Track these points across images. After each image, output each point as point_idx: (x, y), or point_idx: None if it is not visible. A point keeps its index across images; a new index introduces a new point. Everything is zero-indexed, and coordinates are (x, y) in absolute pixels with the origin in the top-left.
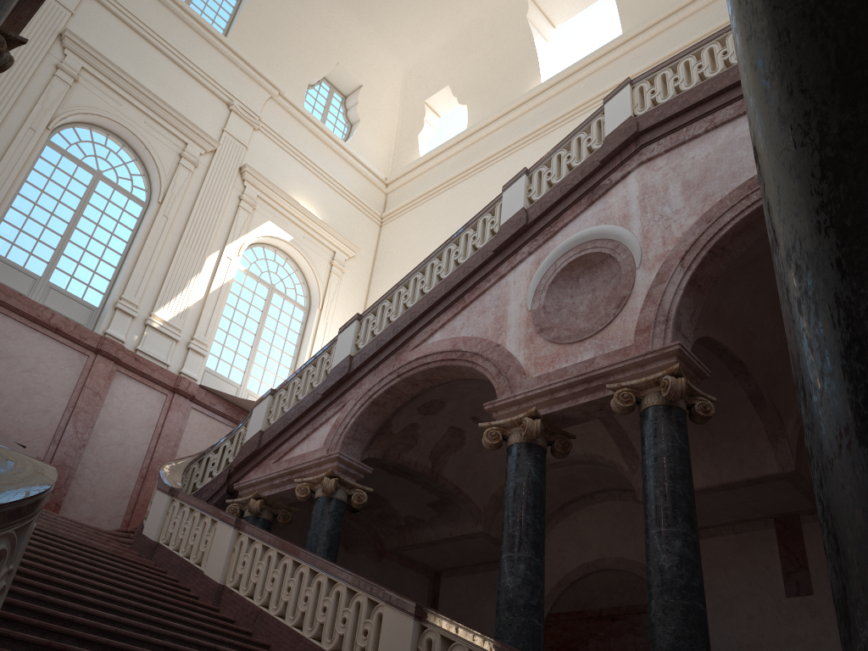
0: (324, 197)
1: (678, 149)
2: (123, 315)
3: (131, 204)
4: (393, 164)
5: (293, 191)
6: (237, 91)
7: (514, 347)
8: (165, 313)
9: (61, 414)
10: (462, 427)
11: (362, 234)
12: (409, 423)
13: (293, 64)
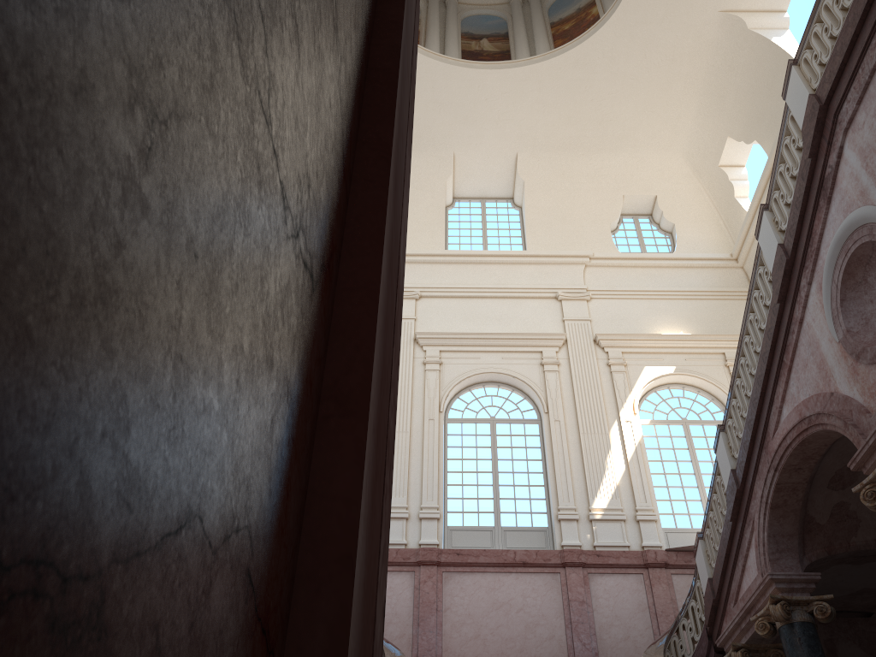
0: (682, 312)
1: (867, 93)
2: (568, 523)
3: (529, 426)
4: (731, 236)
5: (651, 327)
6: (556, 281)
7: (847, 388)
8: (600, 501)
9: (564, 633)
10: None
11: (741, 319)
12: (832, 505)
13: (588, 226)
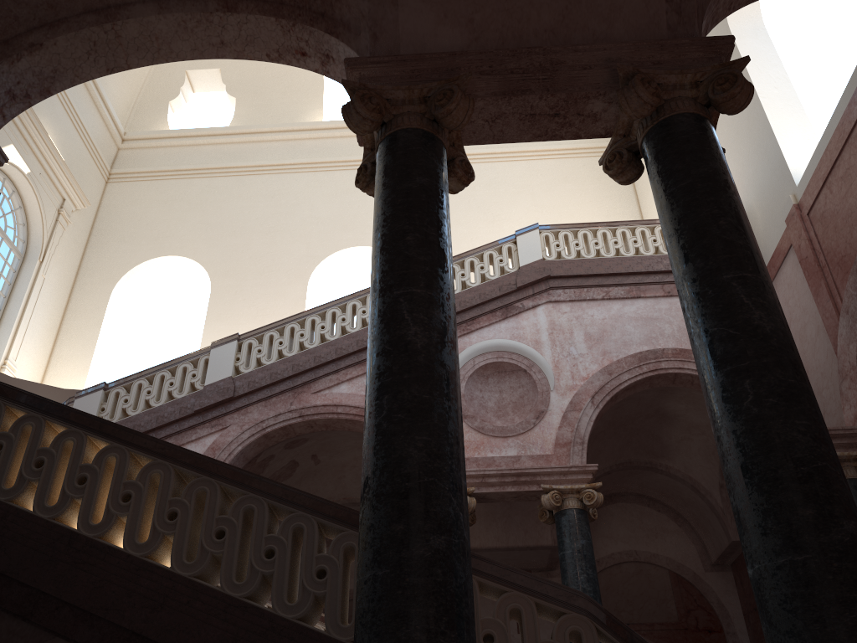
0: (65, 133)
1: (579, 303)
2: None
3: None
4: (130, 117)
5: (40, 117)
6: None
7: None
8: None
9: None
10: (299, 461)
11: (90, 186)
12: (271, 454)
13: None
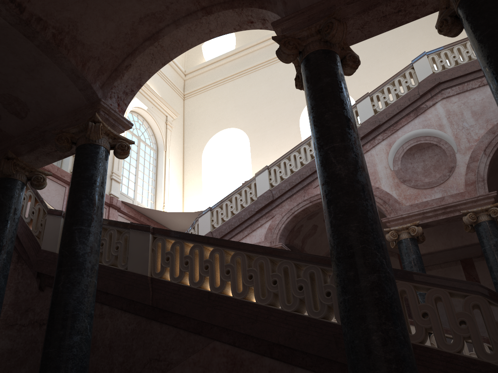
0: (157, 82)
1: (463, 94)
2: None
3: None
4: (185, 61)
5: None
6: None
7: (388, 189)
8: None
9: None
10: (317, 224)
11: (176, 105)
12: (301, 224)
13: None
